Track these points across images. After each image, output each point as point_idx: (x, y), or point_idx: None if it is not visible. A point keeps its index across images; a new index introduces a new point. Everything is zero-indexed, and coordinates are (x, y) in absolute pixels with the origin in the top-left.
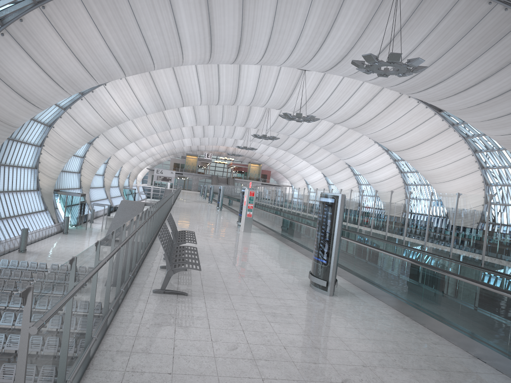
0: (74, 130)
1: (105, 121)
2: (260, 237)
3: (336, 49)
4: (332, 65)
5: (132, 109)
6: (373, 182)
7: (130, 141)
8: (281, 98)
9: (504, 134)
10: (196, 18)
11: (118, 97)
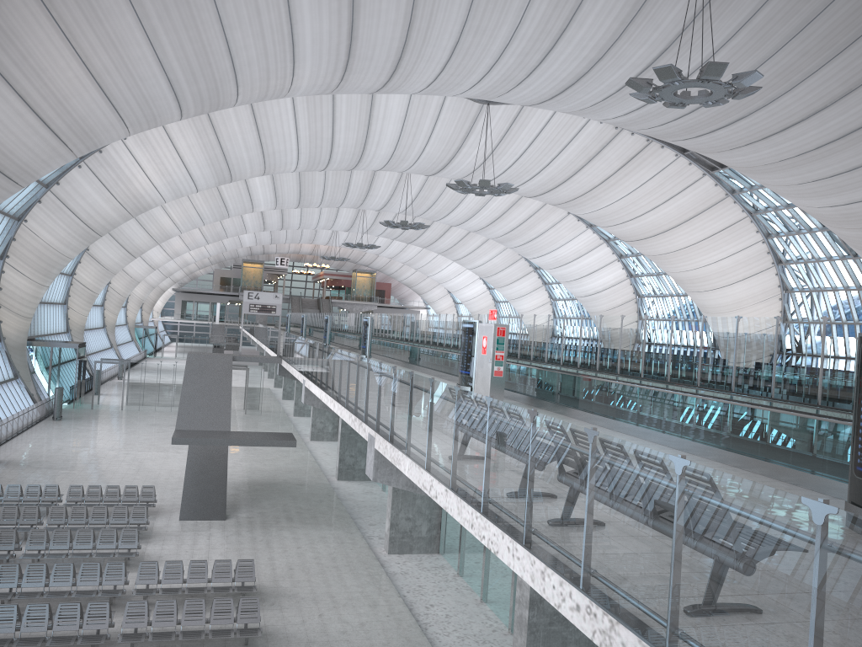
0: (64, 226)
1: (123, 207)
2: None
3: (571, 62)
4: (555, 92)
5: (174, 183)
6: (582, 294)
7: (156, 241)
8: (441, 156)
9: (836, 205)
10: (328, 5)
11: (148, 162)
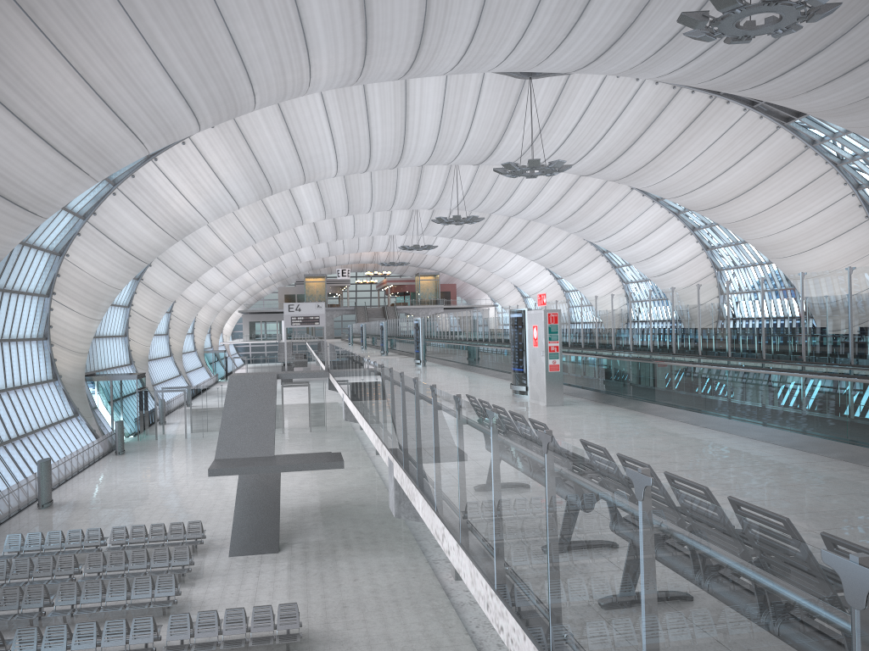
0: (107, 256)
1: (164, 231)
2: (604, 414)
3: (613, 13)
4: (600, 51)
5: (213, 201)
6: (655, 274)
7: (210, 264)
8: (487, 141)
9: None
10: None
11: (183, 181)
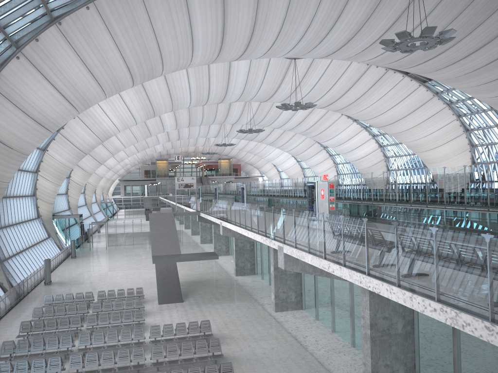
0: (67, 151)
1: (97, 137)
2: None
3: (343, 33)
4: (335, 49)
5: (124, 121)
6: (353, 160)
7: (112, 154)
8: (270, 90)
9: None
10: (211, 17)
11: (110, 111)
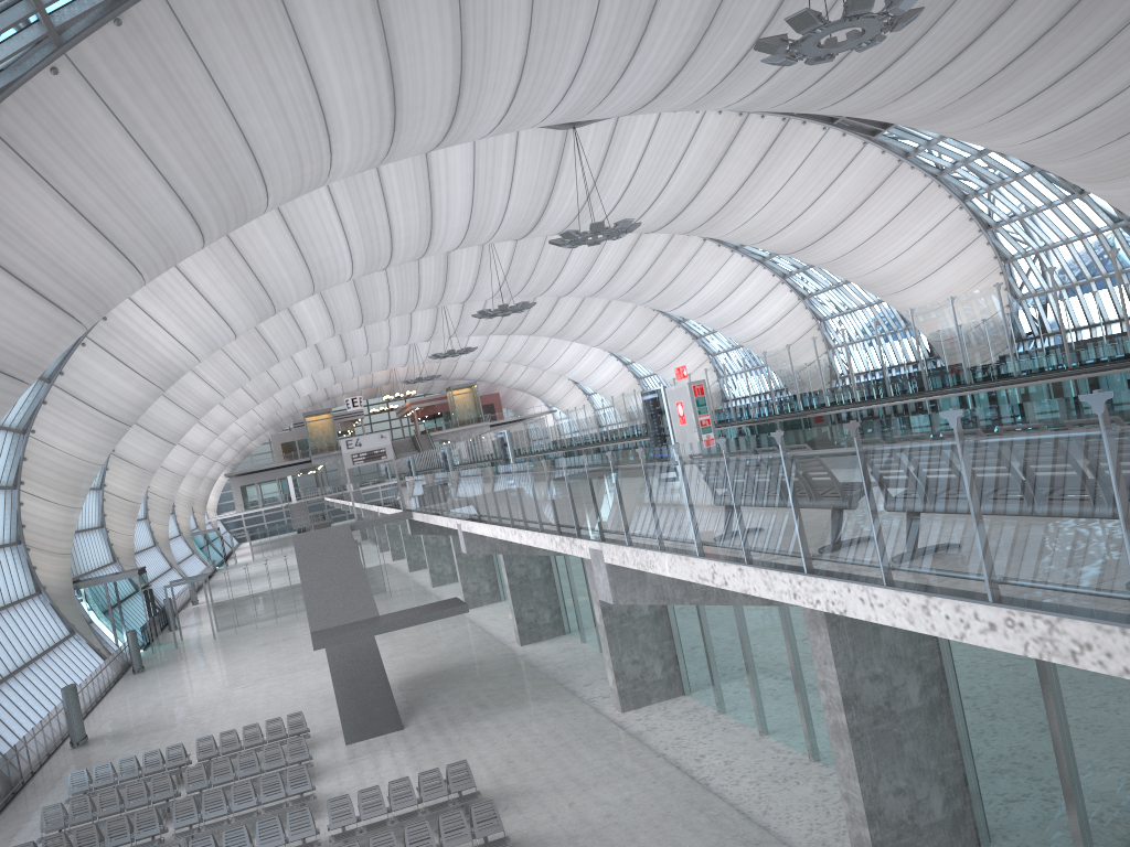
0: (83, 425)
1: (149, 382)
2: None
3: (671, 44)
4: (660, 87)
5: (205, 334)
6: (748, 338)
7: (196, 417)
8: (530, 209)
9: (1044, 134)
10: (356, 52)
11: (167, 315)
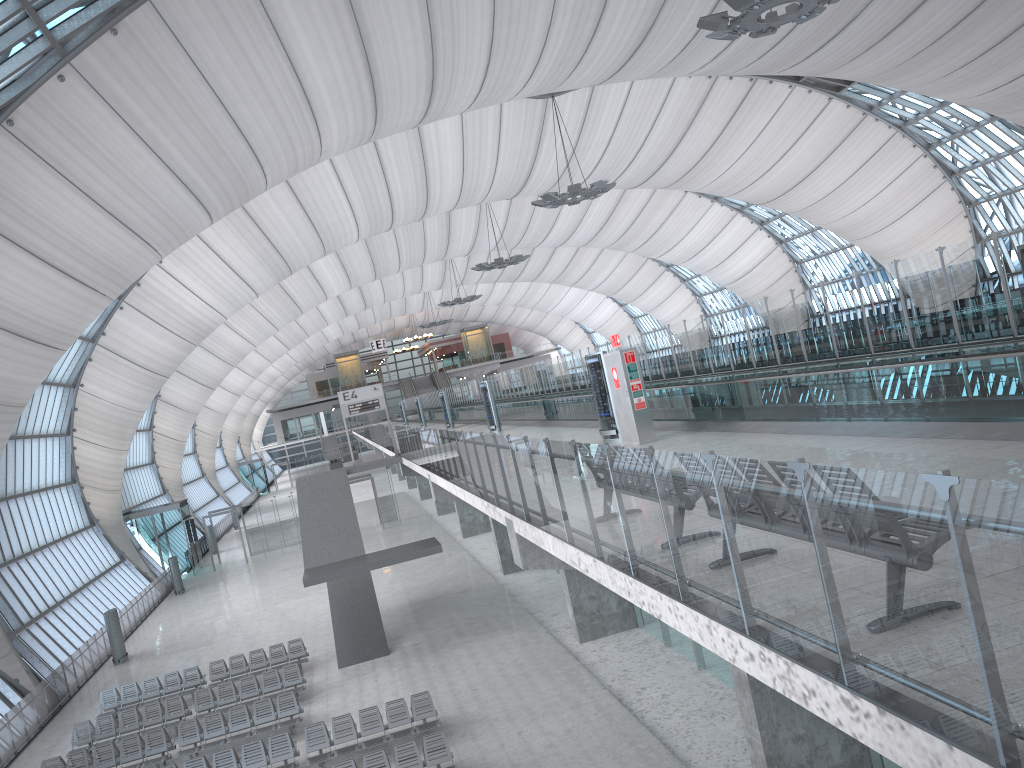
0: (125, 378)
1: (181, 338)
2: (697, 441)
3: (630, 20)
4: (623, 59)
5: (229, 295)
6: (730, 281)
7: (231, 364)
8: (517, 172)
9: (998, 87)
10: (333, 45)
11: (194, 280)
